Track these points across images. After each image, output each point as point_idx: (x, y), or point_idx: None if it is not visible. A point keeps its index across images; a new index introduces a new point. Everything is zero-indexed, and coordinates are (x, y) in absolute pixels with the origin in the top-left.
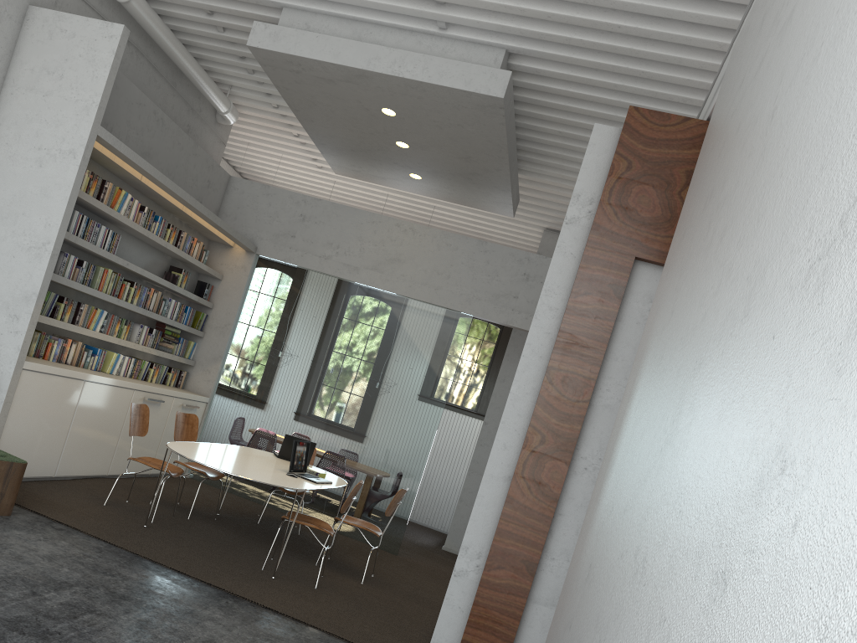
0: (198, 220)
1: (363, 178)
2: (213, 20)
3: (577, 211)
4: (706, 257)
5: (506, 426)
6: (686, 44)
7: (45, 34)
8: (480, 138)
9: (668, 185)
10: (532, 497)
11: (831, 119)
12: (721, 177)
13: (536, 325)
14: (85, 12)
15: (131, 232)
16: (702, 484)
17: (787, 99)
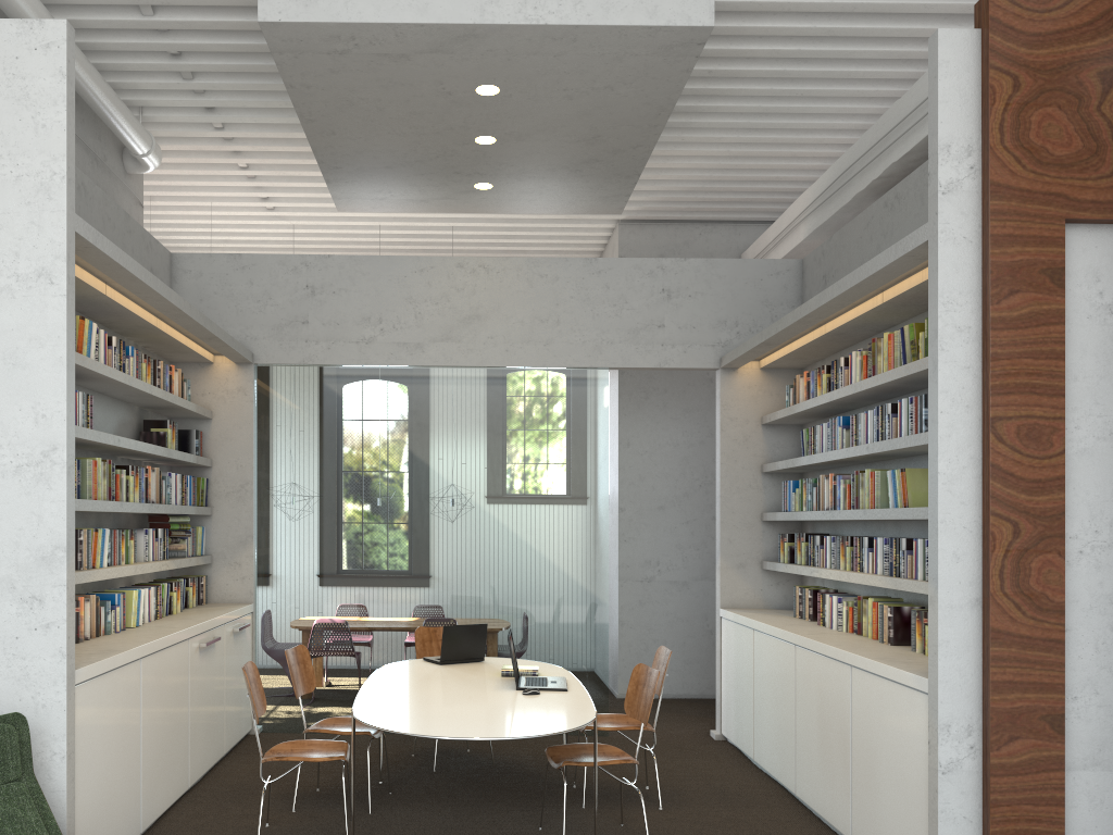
0: (175, 336)
1: (386, 208)
2: None
3: (953, 170)
4: None
5: (949, 526)
6: None
7: None
8: (634, 102)
9: (1079, 100)
10: (1027, 620)
11: None
12: None
13: (946, 360)
14: None
15: (98, 385)
16: None
17: None
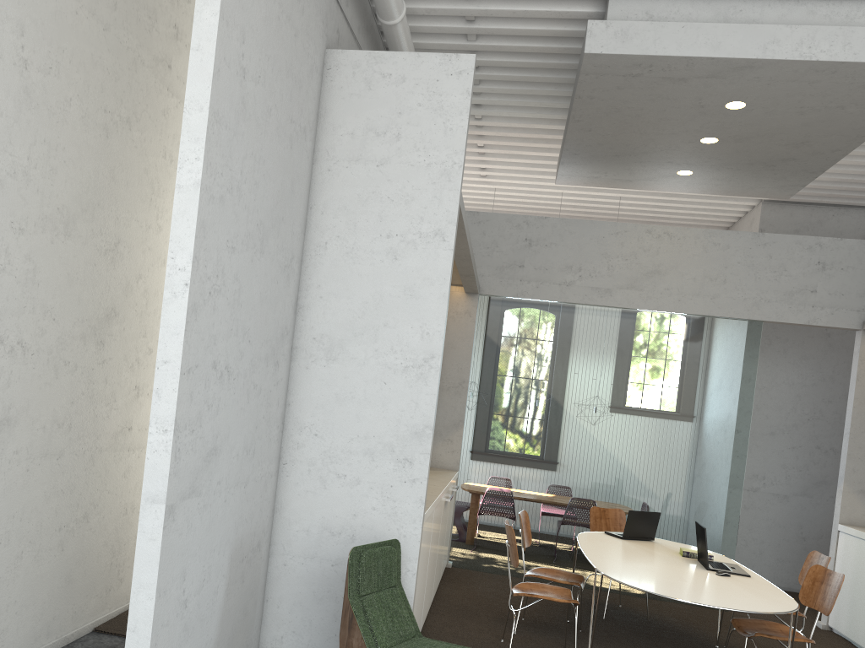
0: None
1: (595, 184)
2: (476, 28)
3: None
4: None
5: None
6: None
7: (360, 84)
8: (855, 118)
9: None
10: None
11: None
12: None
13: None
14: (351, 46)
15: None
16: None
17: None
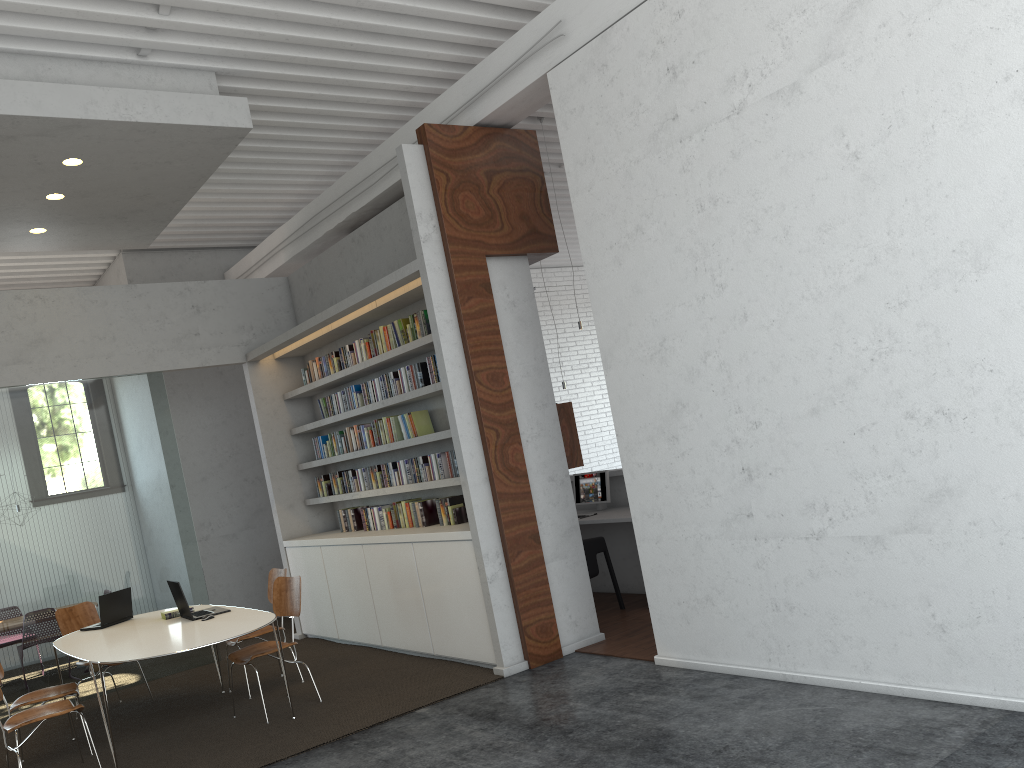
0: None
1: None
2: None
3: (426, 228)
4: (790, 243)
5: (465, 437)
6: (401, 55)
7: None
8: (184, 171)
9: (479, 187)
10: (512, 483)
11: (1019, 173)
12: (734, 188)
13: (444, 340)
14: None
15: None
16: (1020, 349)
17: (887, 150)
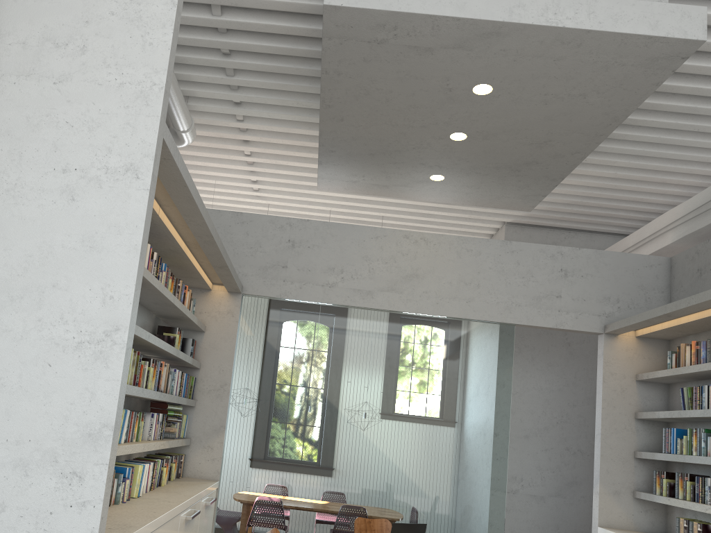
0: (193, 262)
1: (354, 190)
2: None
3: None
4: None
5: None
6: None
7: None
8: (596, 111)
9: None
10: None
11: None
12: None
13: None
14: None
15: None
16: None
17: None
